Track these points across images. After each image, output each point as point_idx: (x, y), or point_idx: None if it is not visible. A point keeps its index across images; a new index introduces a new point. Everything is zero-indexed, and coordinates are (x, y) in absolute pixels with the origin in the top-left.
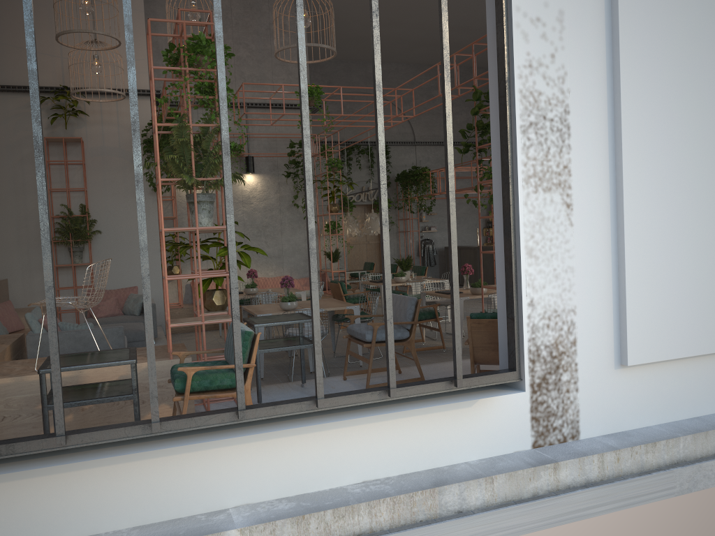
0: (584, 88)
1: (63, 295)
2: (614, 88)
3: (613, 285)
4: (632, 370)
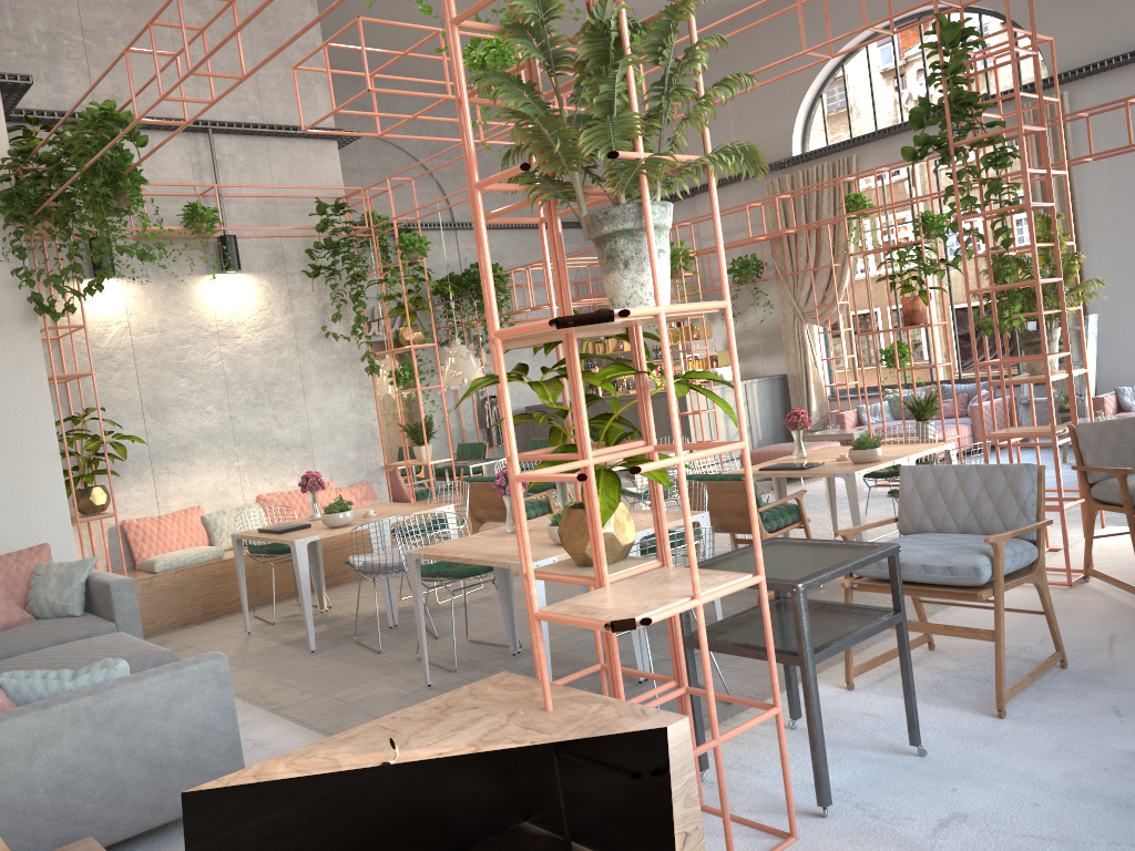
0: None
1: None
2: None
3: None
4: None
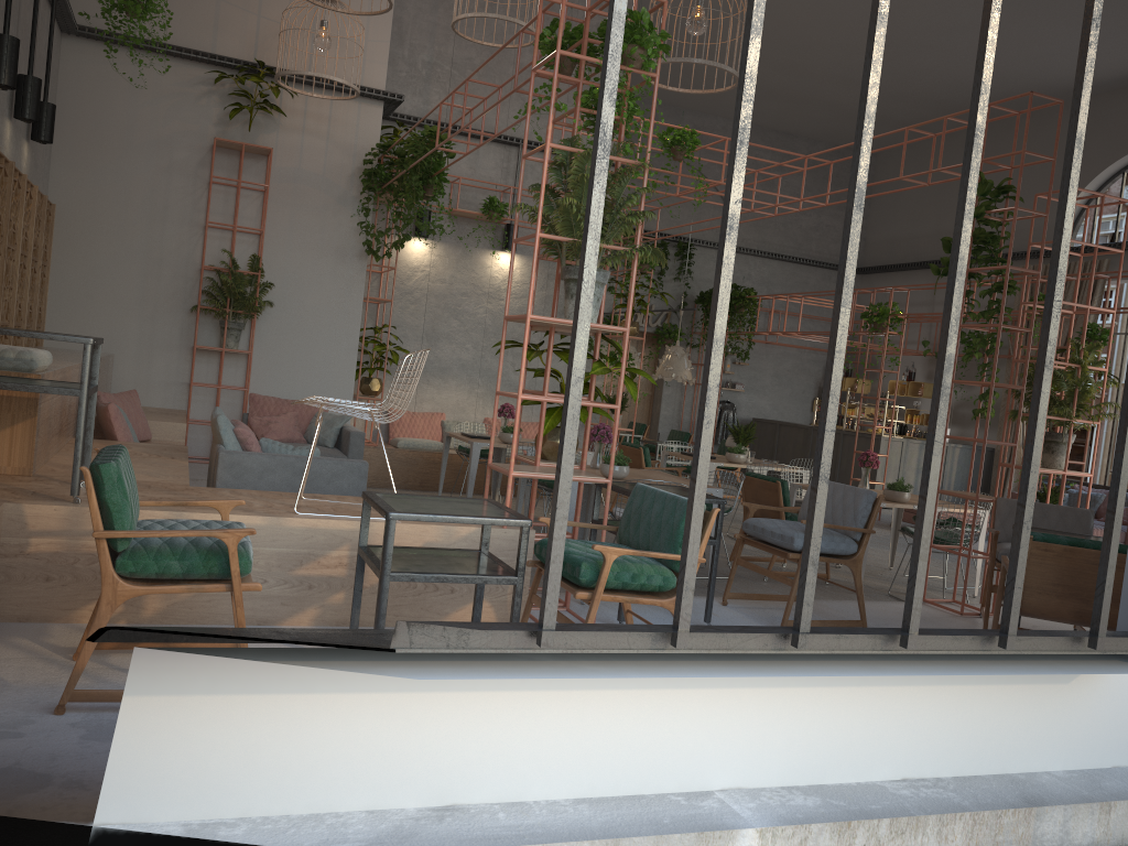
0: None
1: (196, 396)
2: None
3: None
4: None
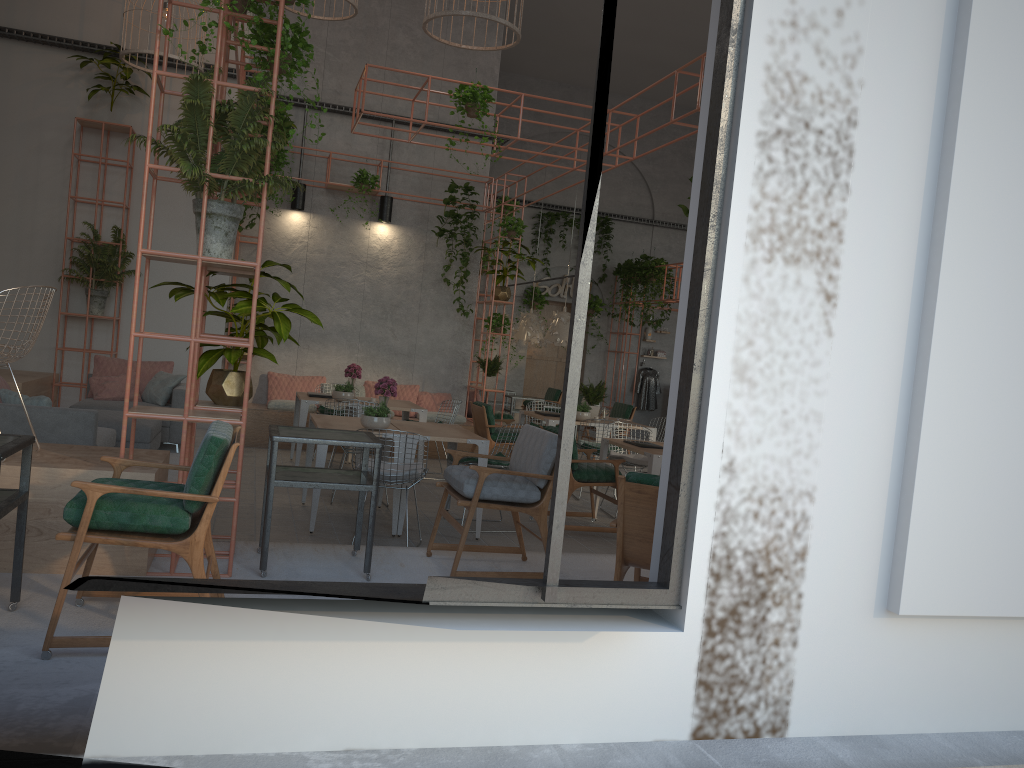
0: (891, 84)
1: (69, 360)
2: (950, 95)
3: (894, 460)
4: (907, 625)
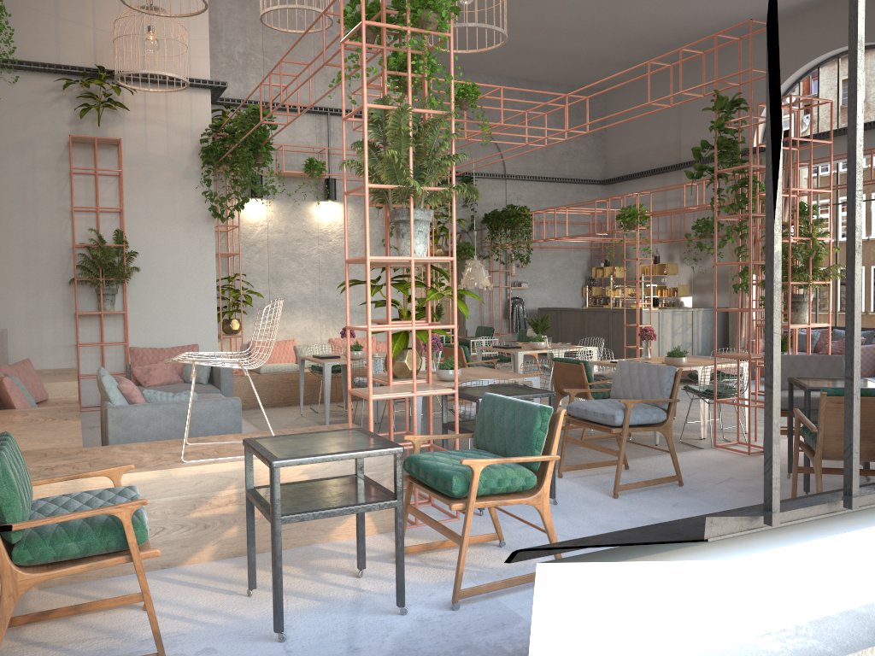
0: None
1: (84, 354)
2: None
3: None
4: None
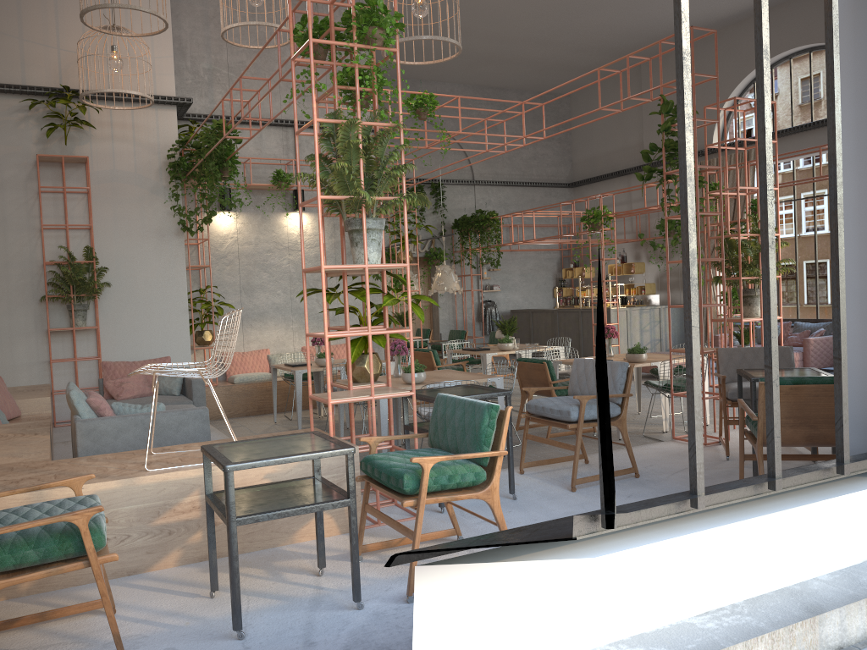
0: None
1: (57, 370)
2: None
3: None
4: None
